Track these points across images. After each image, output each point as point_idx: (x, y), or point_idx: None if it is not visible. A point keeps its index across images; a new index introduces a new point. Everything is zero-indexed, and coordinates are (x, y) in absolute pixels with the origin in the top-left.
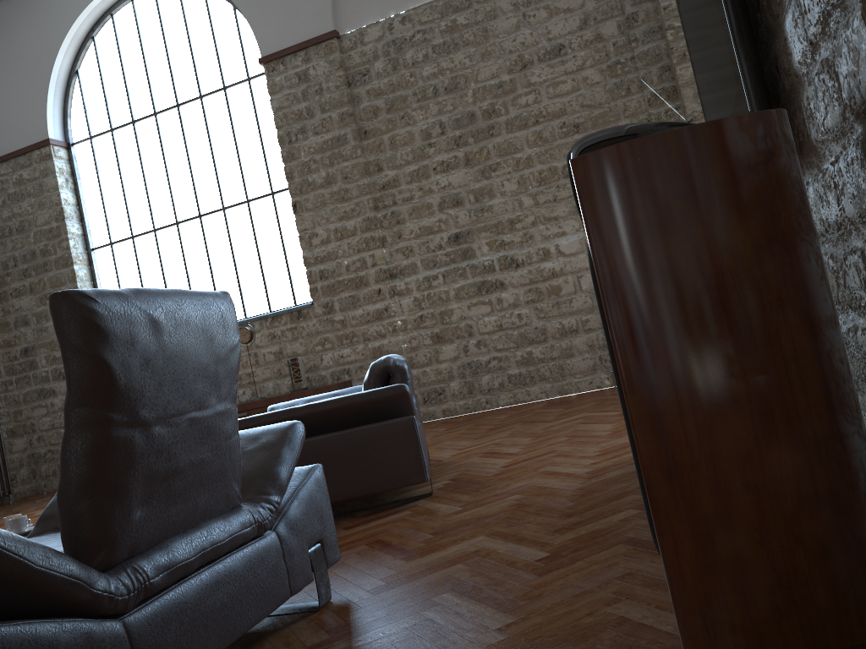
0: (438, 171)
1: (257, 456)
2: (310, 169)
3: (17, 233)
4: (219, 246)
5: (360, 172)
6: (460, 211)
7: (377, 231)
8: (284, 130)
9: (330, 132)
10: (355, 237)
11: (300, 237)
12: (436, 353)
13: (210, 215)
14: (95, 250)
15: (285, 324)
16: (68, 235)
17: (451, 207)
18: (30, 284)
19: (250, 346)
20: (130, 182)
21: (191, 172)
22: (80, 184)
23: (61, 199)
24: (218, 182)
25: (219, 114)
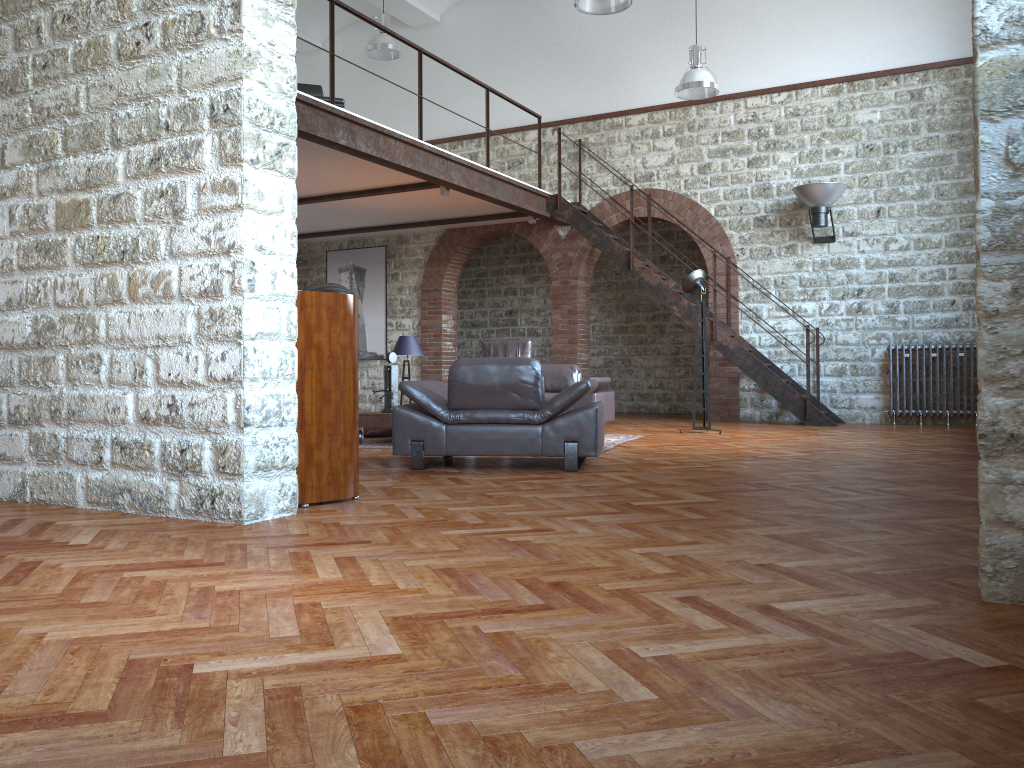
0: None
1: None
2: None
3: None
4: None
5: None
6: None
7: None
8: None
9: None
10: None
11: None
12: None
13: None
14: None
15: None
16: None
17: None
18: None
19: None
20: None
21: None
22: None
23: None
24: None
25: None
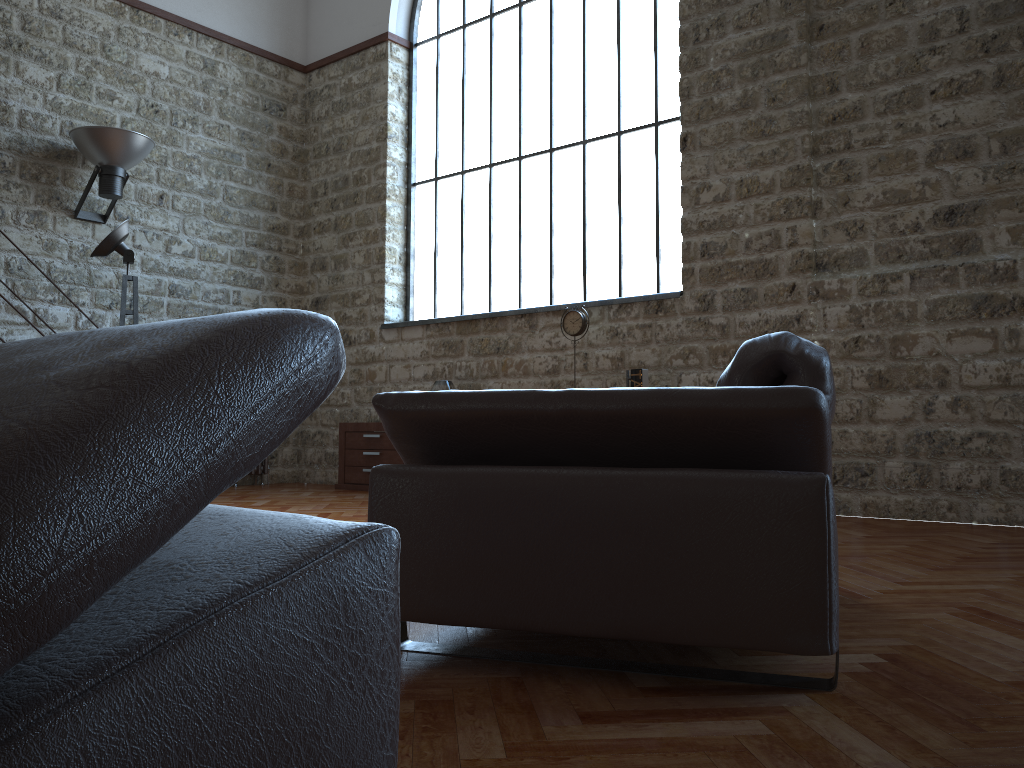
0: (939, 97)
1: (28, 409)
2: (719, 84)
3: (333, 153)
4: (568, 195)
5: (799, 92)
6: (967, 169)
7: (808, 191)
8: (691, 23)
9: (762, 26)
10: (770, 196)
11: (683, 189)
12: (872, 406)
13: (564, 150)
14: (416, 186)
15: (635, 319)
16: (386, 160)
17: (950, 160)
18: (335, 218)
19: (581, 342)
20: (473, 97)
21: (551, 88)
22: (415, 98)
23: (387, 113)
24: (584, 102)
25: (603, 4)
